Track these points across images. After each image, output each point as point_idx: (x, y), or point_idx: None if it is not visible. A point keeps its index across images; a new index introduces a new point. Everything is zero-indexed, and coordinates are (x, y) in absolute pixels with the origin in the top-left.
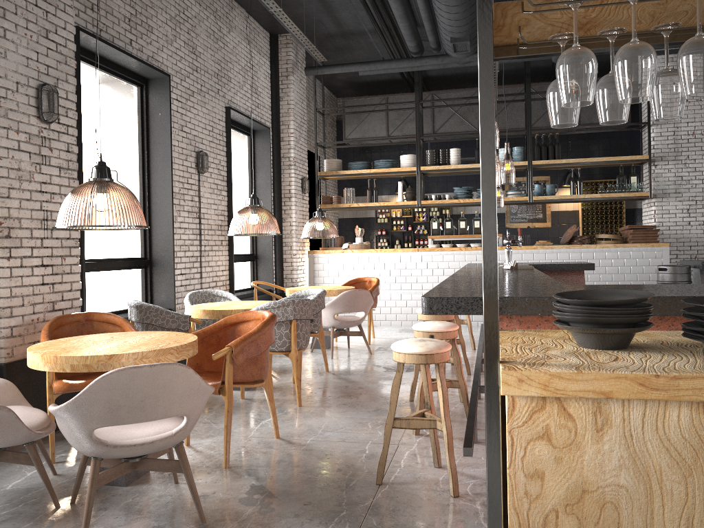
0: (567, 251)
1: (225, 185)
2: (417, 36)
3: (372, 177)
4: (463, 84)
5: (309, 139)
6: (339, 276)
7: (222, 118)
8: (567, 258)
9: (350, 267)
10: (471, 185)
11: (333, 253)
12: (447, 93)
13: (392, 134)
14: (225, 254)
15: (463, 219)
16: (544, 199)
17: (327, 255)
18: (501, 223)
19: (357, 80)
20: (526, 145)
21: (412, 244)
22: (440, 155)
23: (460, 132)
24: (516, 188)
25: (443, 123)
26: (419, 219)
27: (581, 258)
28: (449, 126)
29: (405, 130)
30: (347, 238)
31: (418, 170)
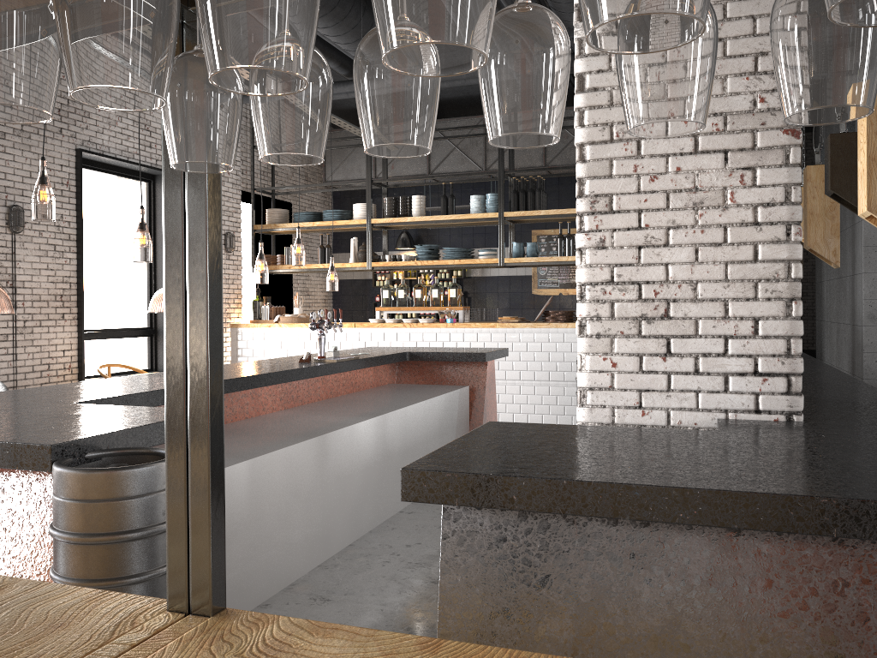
0: (532, 332)
1: (74, 246)
2: (333, 55)
3: (327, 231)
4: (480, 109)
5: (267, 183)
6: (265, 356)
7: (69, 163)
8: (532, 341)
9: (278, 346)
10: (490, 240)
11: (258, 327)
12: (446, 122)
13: (381, 175)
14: (71, 330)
15: (419, 287)
16: (518, 261)
17: (252, 330)
18: (527, 288)
19: (340, 107)
20: (510, 191)
21: (416, 314)
22: (399, 203)
23: (461, 172)
24: (546, 244)
25: (440, 161)
26: (424, 282)
27: (549, 341)
28: (448, 165)
29: (395, 170)
30: (343, 304)
31: (368, 224)
